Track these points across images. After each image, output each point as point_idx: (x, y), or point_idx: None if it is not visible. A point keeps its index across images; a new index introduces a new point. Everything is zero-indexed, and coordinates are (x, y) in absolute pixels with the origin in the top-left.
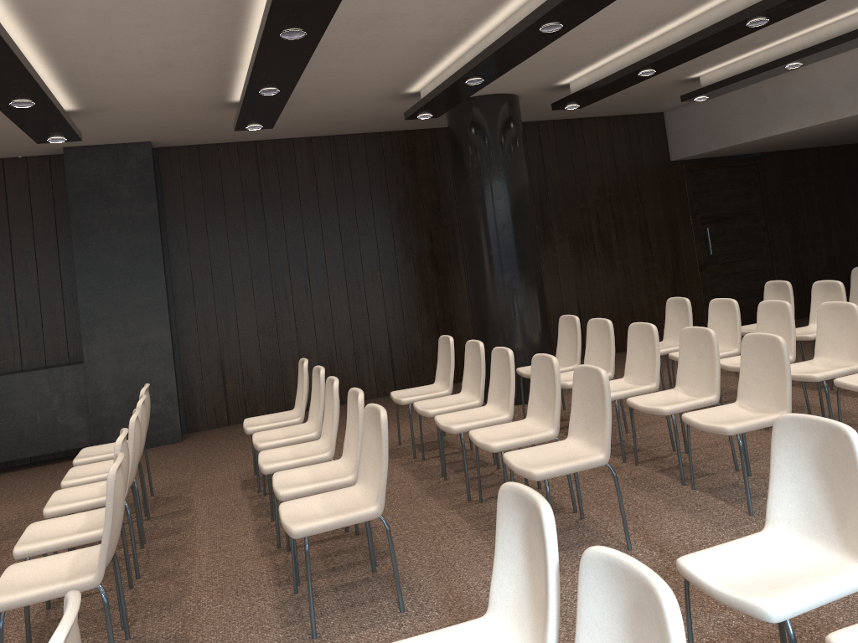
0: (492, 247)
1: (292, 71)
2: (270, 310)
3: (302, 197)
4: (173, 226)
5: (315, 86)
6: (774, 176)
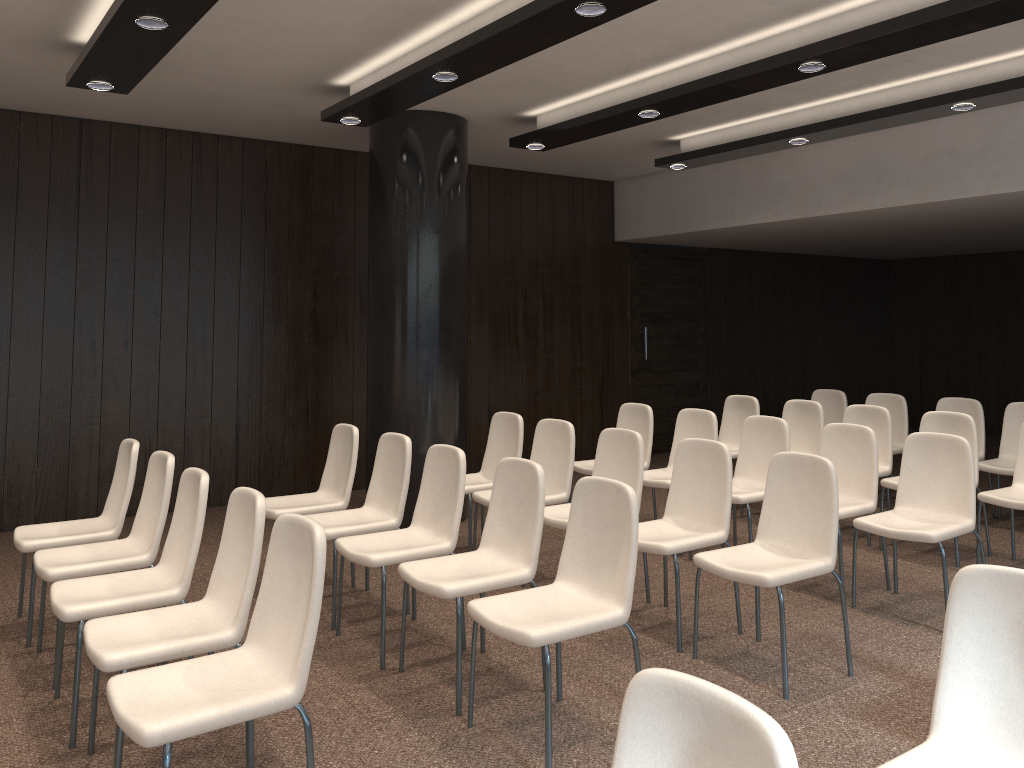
0: (411, 312)
1: None
2: (65, 366)
3: (140, 210)
4: None
5: (209, 43)
6: (720, 277)
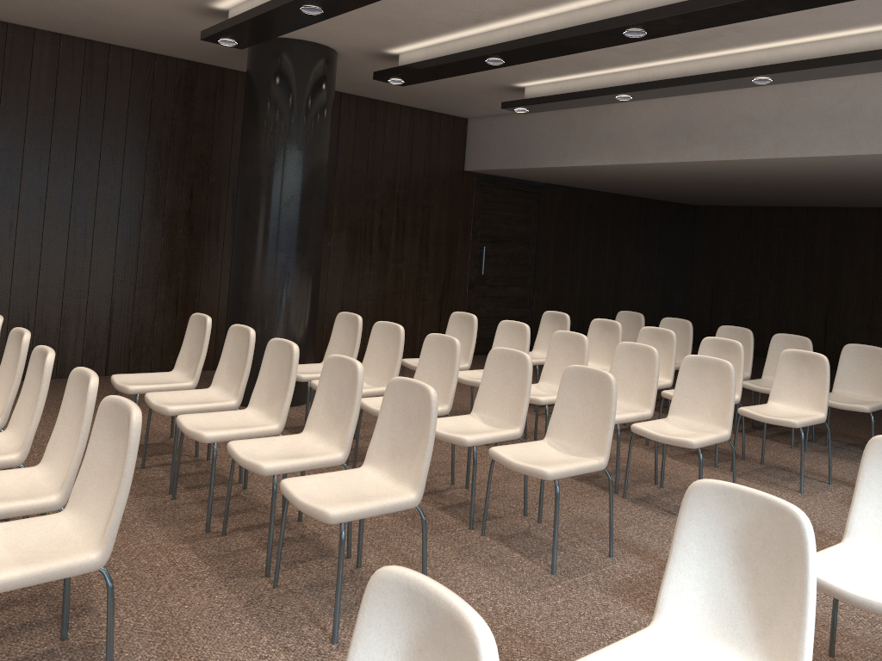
0: (272, 219)
1: None
2: None
3: (31, 106)
4: None
5: None
6: (552, 208)
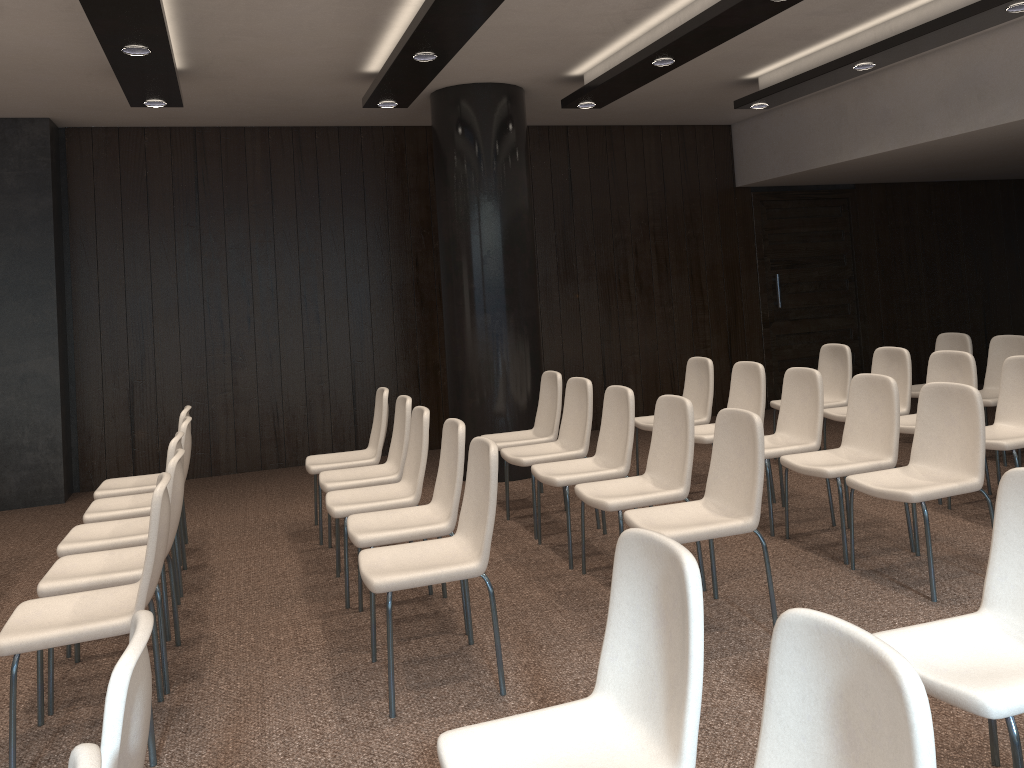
0: (471, 279)
1: (148, 21)
2: (199, 342)
3: (251, 202)
4: (78, 228)
5: (230, 54)
6: (869, 214)
